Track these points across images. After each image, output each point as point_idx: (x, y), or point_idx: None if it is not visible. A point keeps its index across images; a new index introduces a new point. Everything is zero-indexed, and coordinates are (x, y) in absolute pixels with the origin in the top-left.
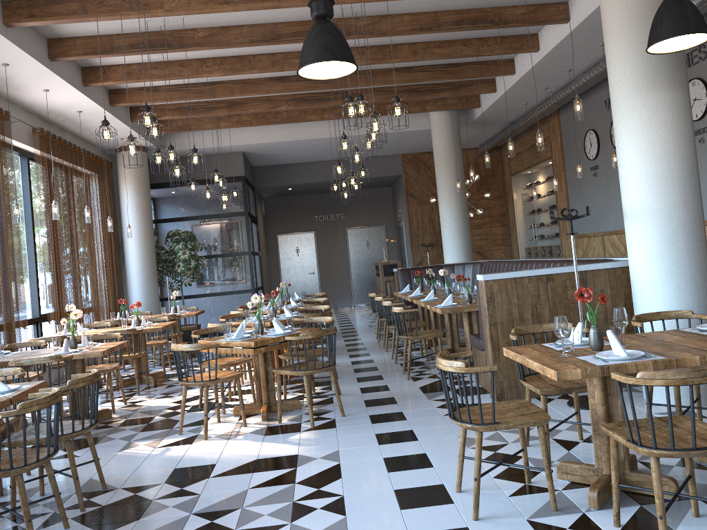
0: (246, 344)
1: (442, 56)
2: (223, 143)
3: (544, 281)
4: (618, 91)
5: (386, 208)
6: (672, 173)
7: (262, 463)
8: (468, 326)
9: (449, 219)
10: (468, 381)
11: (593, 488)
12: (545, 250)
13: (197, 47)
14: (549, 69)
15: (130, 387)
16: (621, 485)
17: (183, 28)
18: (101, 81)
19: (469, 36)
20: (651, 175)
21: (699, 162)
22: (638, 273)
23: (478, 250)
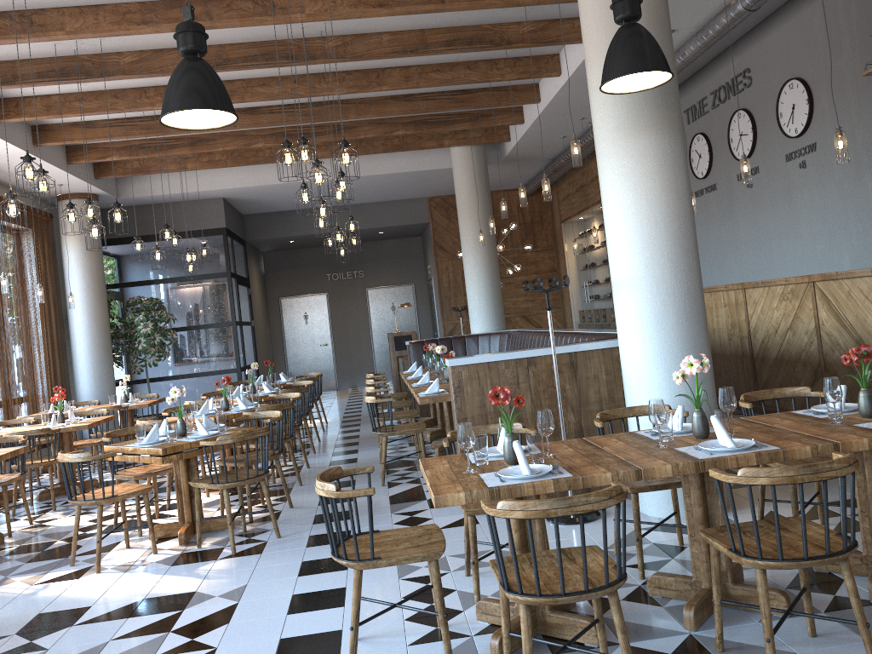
0: (153, 451)
1: (441, 83)
2: (195, 188)
3: (525, 366)
4: (600, 134)
5: (415, 263)
6: (660, 235)
7: (146, 604)
8: None
9: (475, 279)
10: None
11: (496, 636)
12: (599, 313)
13: (124, 75)
14: (577, 96)
15: (50, 500)
16: (511, 634)
17: (101, 53)
18: (12, 116)
19: (474, 58)
20: (636, 237)
21: (748, 211)
22: (626, 356)
23: (523, 314)
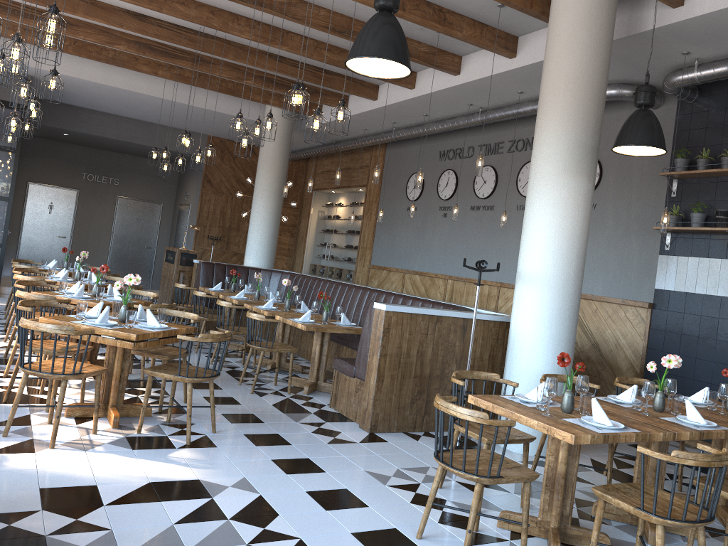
0: (122, 335)
1: (329, 61)
2: None
3: (434, 322)
4: (545, 166)
5: (168, 186)
6: (573, 252)
7: (161, 488)
8: (319, 346)
9: (262, 221)
10: (319, 404)
11: (556, 543)
12: (335, 271)
13: None
14: (411, 108)
15: None
16: (599, 544)
17: None
18: None
19: None
20: (557, 249)
21: (519, 233)
22: (523, 332)
23: None
